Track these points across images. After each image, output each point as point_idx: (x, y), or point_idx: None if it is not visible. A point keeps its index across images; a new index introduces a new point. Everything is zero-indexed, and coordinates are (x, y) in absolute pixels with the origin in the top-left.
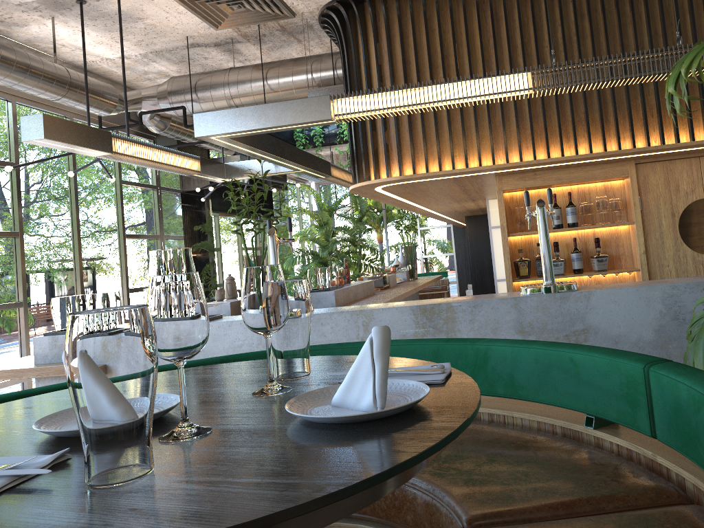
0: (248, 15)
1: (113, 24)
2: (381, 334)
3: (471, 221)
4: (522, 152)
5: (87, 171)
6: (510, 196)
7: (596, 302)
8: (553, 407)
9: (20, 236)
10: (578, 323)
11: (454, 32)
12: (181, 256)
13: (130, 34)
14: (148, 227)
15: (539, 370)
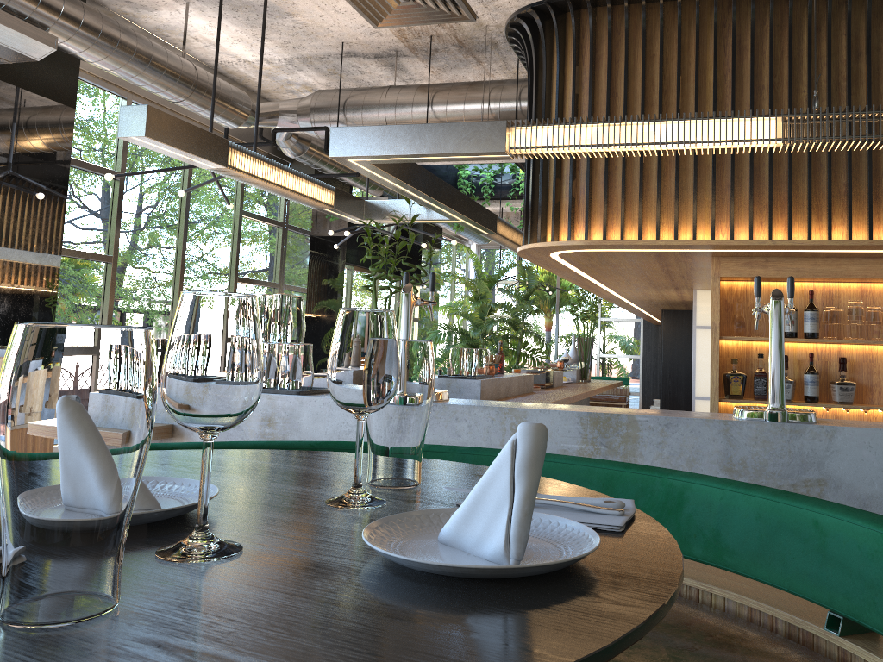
0: (417, 12)
1: (256, 18)
2: (532, 437)
3: (669, 316)
4: (753, 228)
5: (203, 194)
6: (728, 287)
7: (842, 443)
8: (775, 589)
9: (113, 261)
10: (812, 470)
11: (680, 61)
12: (290, 306)
13: (276, 32)
14: (266, 272)
15: (761, 531)
